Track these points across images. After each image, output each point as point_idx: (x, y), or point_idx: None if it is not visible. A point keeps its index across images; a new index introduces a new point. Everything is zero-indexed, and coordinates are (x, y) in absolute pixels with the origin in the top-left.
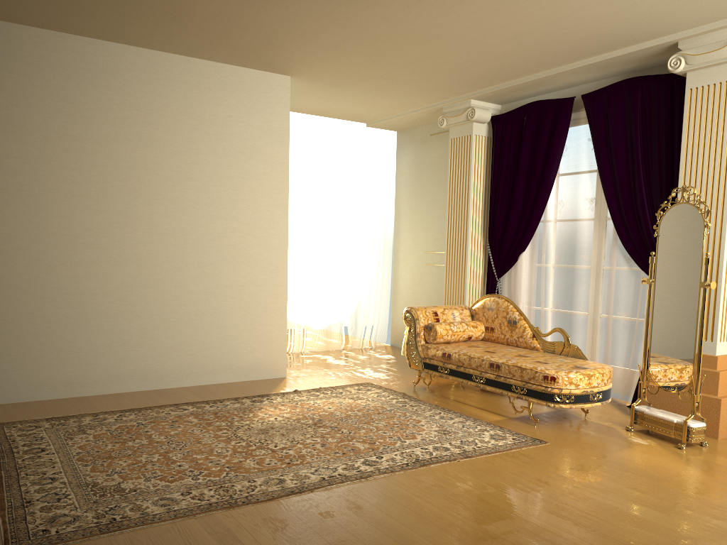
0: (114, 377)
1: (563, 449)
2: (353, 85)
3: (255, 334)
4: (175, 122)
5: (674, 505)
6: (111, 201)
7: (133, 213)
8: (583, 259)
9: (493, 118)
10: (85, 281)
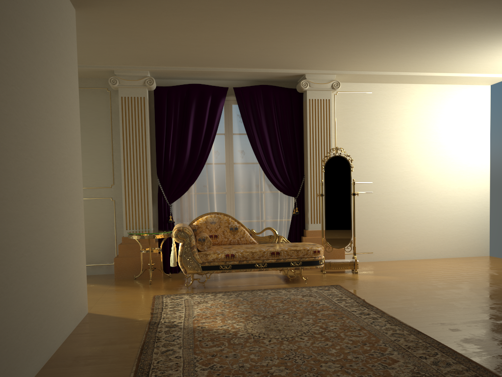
0: (29, 360)
1: (350, 285)
2: (98, 35)
3: (78, 273)
4: (40, 25)
5: (431, 285)
6: (16, 112)
7: (28, 133)
8: (240, 187)
9: (156, 88)
10: (8, 227)
